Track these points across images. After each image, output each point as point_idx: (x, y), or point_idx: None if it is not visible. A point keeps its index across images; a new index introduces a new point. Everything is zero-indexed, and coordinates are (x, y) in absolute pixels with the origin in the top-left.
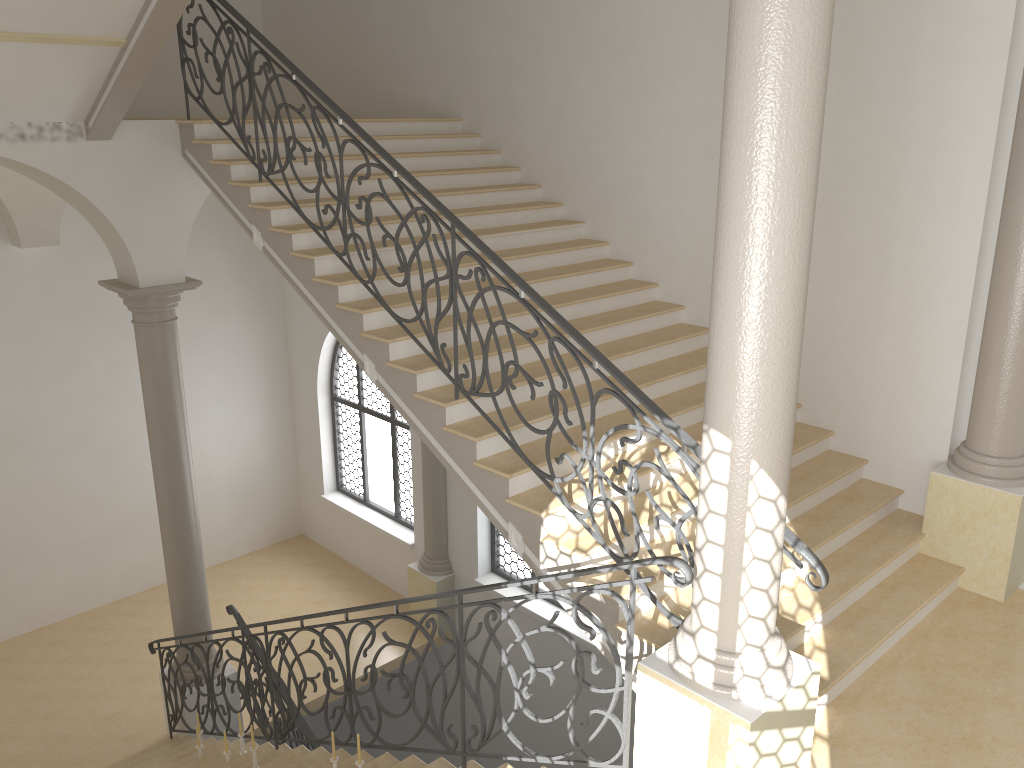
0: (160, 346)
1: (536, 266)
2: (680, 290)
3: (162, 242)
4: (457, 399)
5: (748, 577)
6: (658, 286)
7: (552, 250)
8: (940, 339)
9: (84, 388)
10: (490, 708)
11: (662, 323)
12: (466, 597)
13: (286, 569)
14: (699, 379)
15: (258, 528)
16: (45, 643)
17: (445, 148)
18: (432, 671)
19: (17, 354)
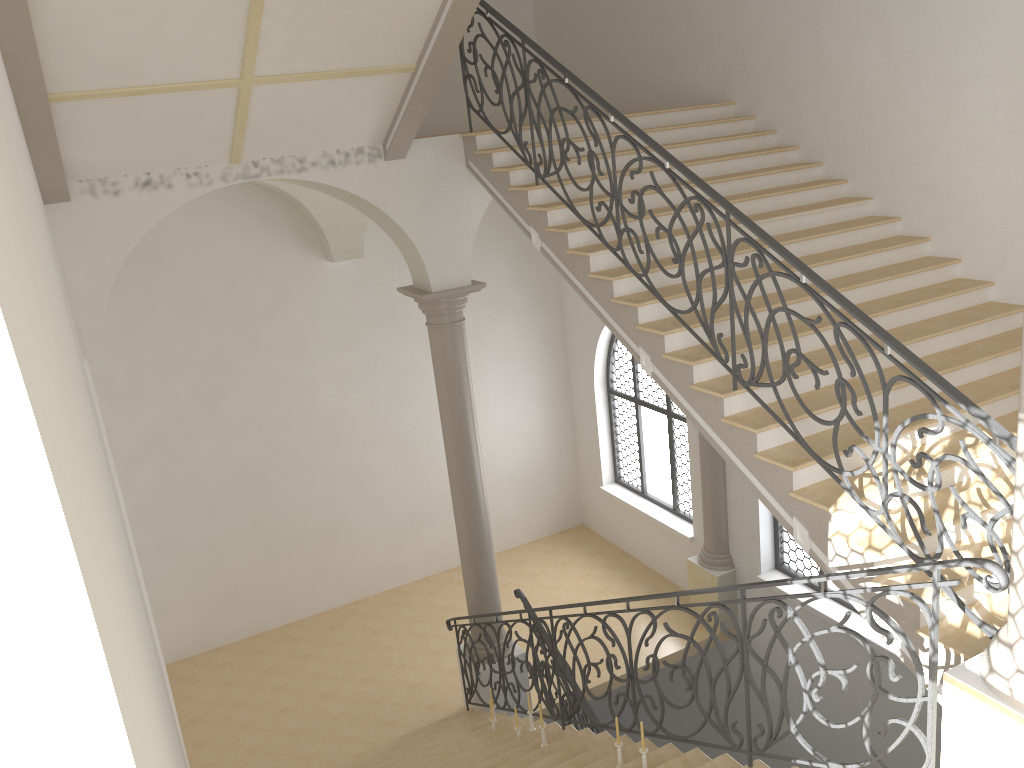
0: (450, 345)
1: (818, 249)
2: (988, 265)
3: (450, 249)
4: (735, 390)
5: None
6: (961, 262)
7: (836, 230)
8: None
9: (386, 386)
10: (776, 710)
11: (966, 302)
12: (748, 594)
13: (568, 557)
14: (1013, 363)
15: (541, 517)
16: (359, 615)
17: (717, 134)
18: (714, 667)
19: (332, 357)
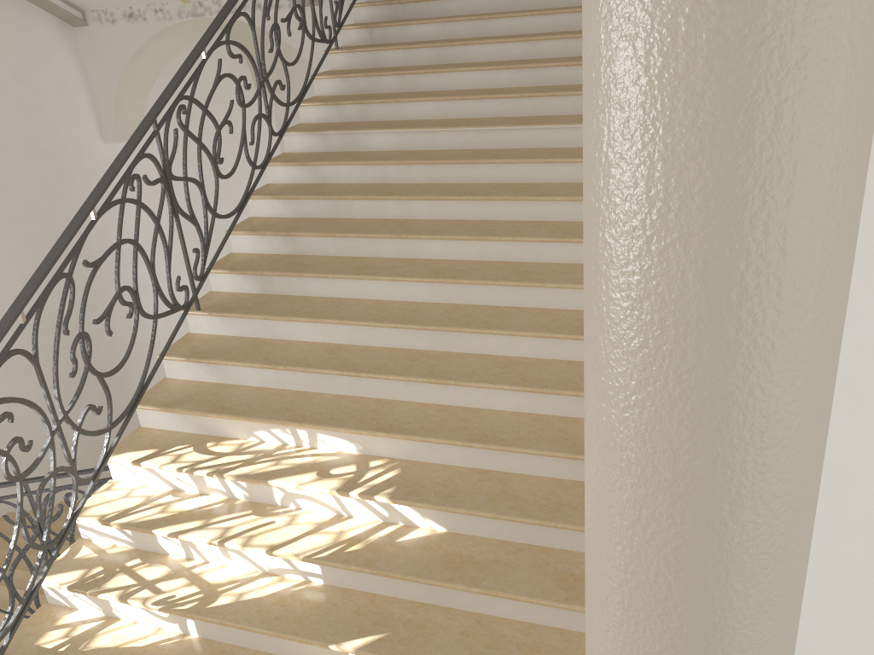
0: None
1: (548, 177)
2: None
3: None
4: (197, 310)
5: None
6: None
7: (575, 158)
8: None
9: None
10: None
11: None
12: None
13: None
14: (572, 411)
15: None
16: None
17: None
18: None
19: None
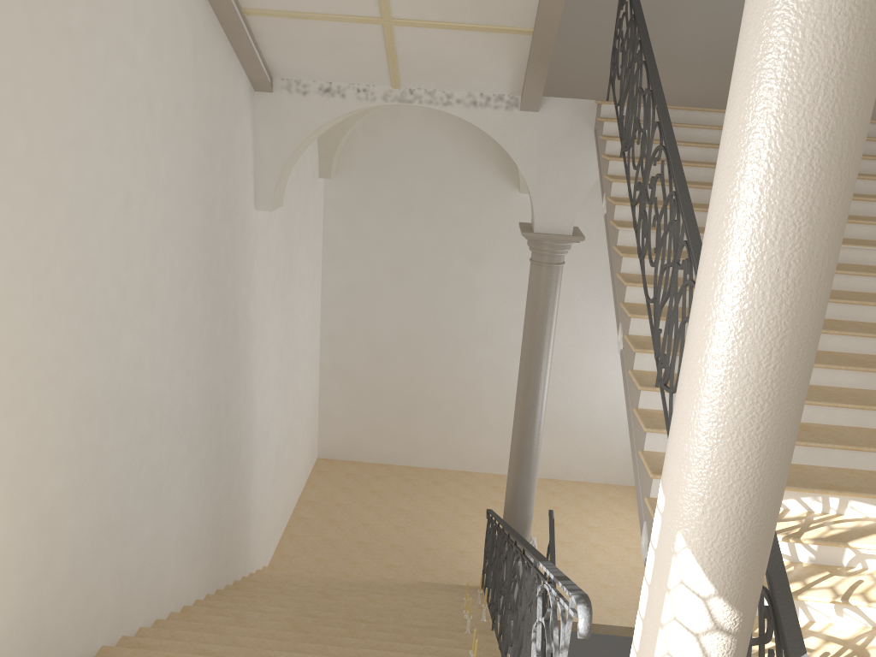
0: (541, 282)
1: None
2: None
3: (560, 199)
4: (656, 387)
5: None
6: None
7: None
8: None
9: None
10: None
11: None
12: None
13: None
14: None
15: None
16: (461, 482)
17: (865, 151)
18: None
19: (501, 270)
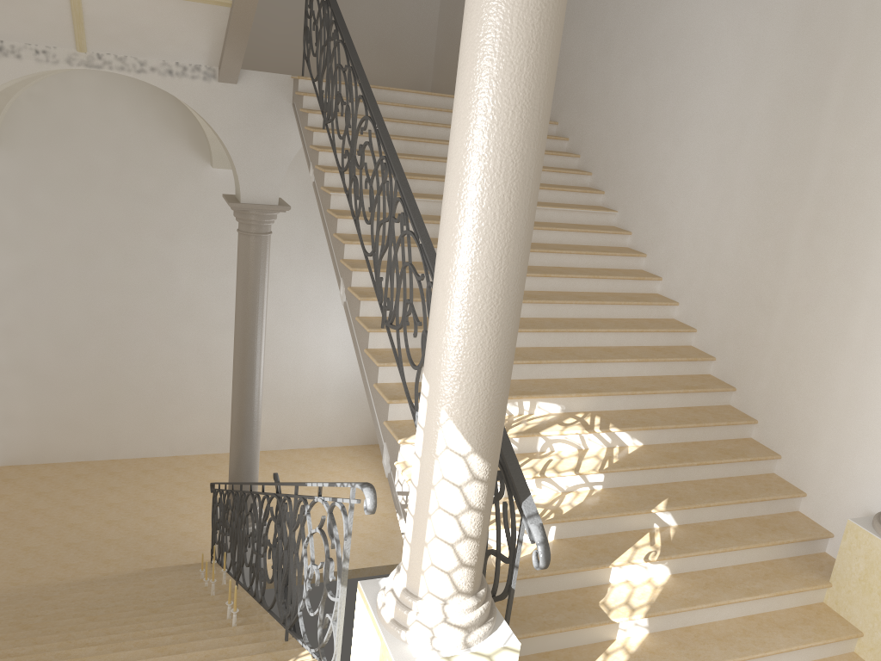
0: (251, 252)
1: (545, 239)
2: (677, 287)
3: (264, 170)
4: (382, 328)
5: (433, 525)
6: (661, 280)
7: (564, 228)
8: None
9: None
10: None
11: (648, 314)
12: None
13: (366, 466)
14: (657, 372)
15: (357, 428)
16: (174, 467)
17: None
18: None
19: (199, 247)
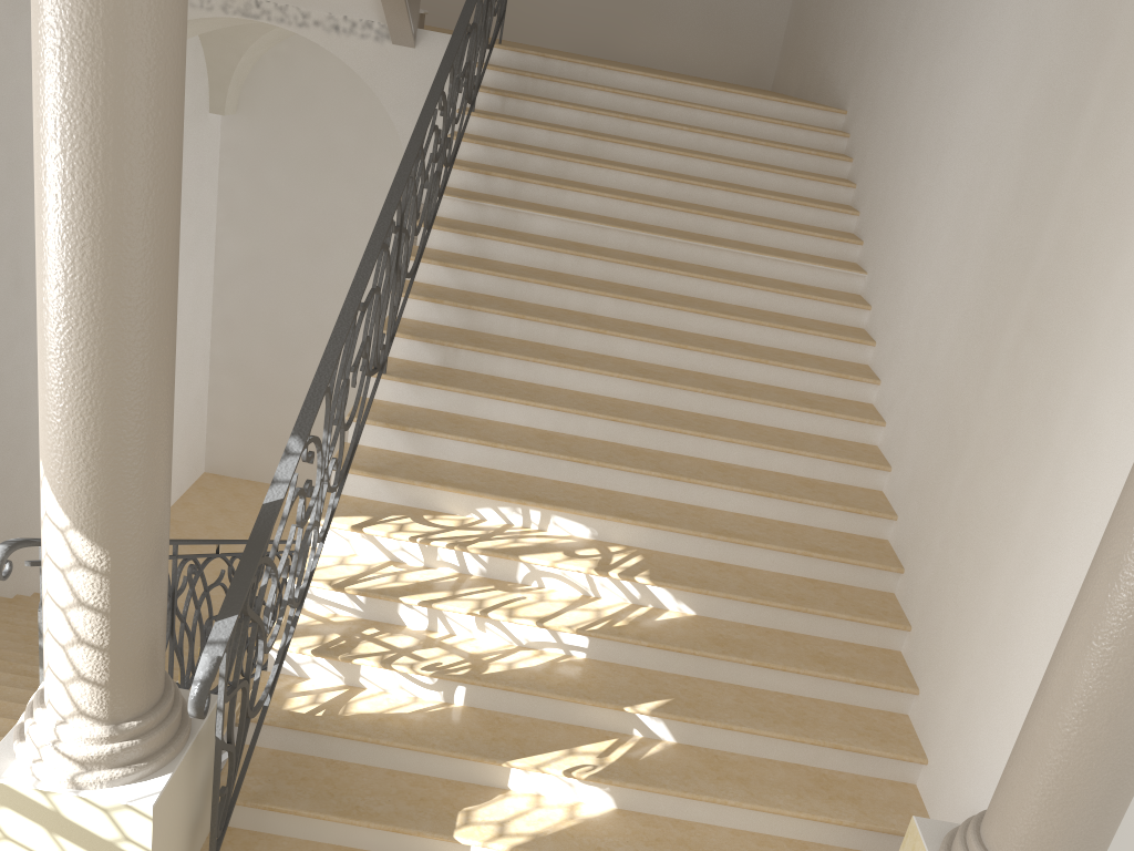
0: None
1: (724, 297)
2: (890, 398)
3: None
4: (383, 373)
5: (45, 614)
6: (879, 385)
7: (755, 285)
8: (1047, 611)
9: None
10: None
11: (831, 431)
12: None
13: None
14: (789, 516)
15: None
16: None
17: (786, 140)
18: None
19: None
